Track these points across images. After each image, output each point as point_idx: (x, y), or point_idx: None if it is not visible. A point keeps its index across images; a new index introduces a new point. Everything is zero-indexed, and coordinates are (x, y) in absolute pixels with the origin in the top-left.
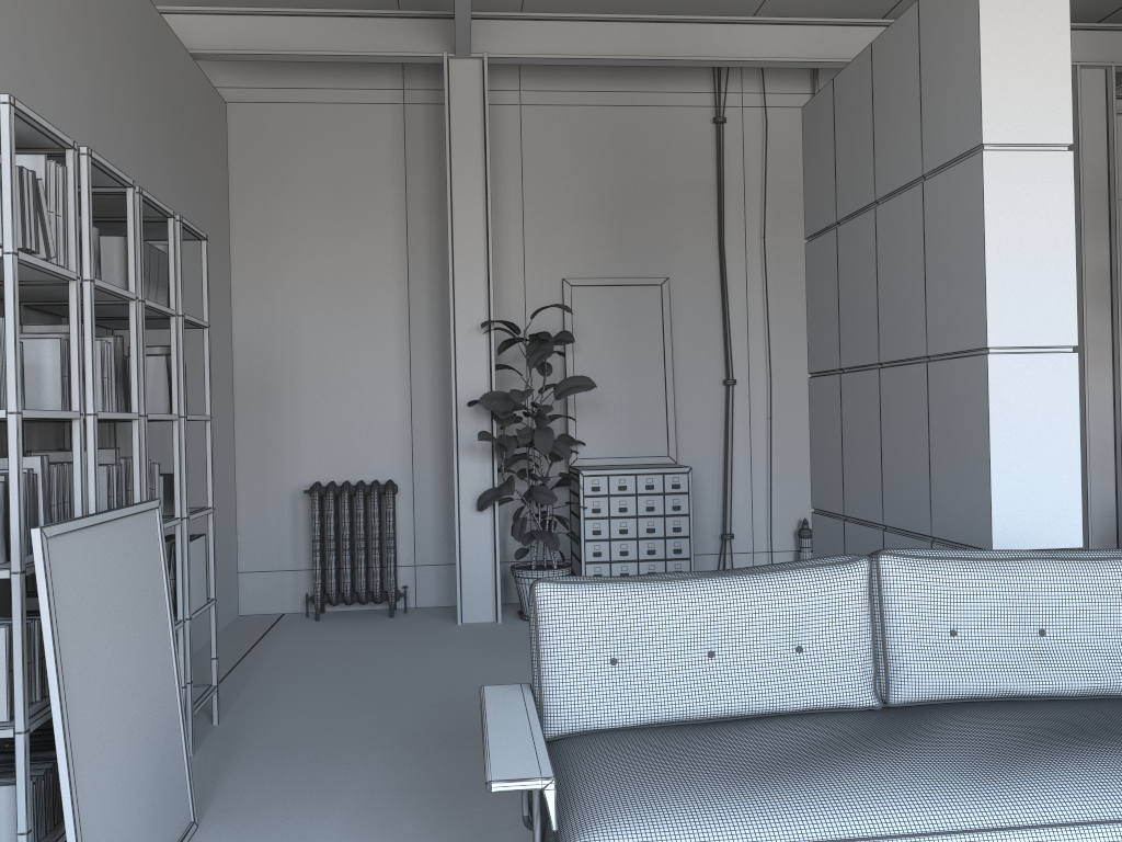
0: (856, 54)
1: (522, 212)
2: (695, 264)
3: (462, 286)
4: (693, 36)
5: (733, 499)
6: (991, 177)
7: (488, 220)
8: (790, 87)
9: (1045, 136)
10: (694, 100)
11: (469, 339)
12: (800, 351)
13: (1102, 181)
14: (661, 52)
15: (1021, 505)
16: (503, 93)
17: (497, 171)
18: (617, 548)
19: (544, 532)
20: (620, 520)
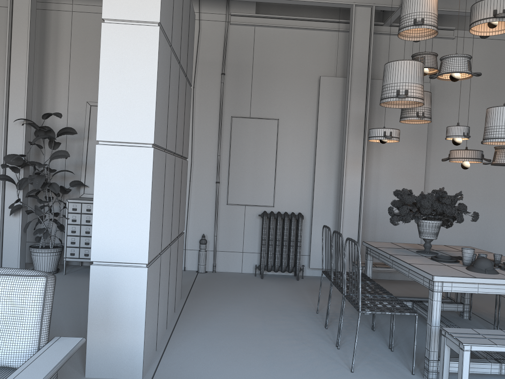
0: None
1: (69, 66)
2: None
3: (13, 100)
4: None
5: None
6: (106, 38)
7: (26, 67)
8: (215, 10)
9: (143, 16)
10: None
11: (15, 127)
12: (210, 148)
13: (364, 68)
14: None
15: (111, 236)
16: (64, 5)
17: (58, 45)
18: (83, 241)
19: (43, 229)
20: (86, 226)
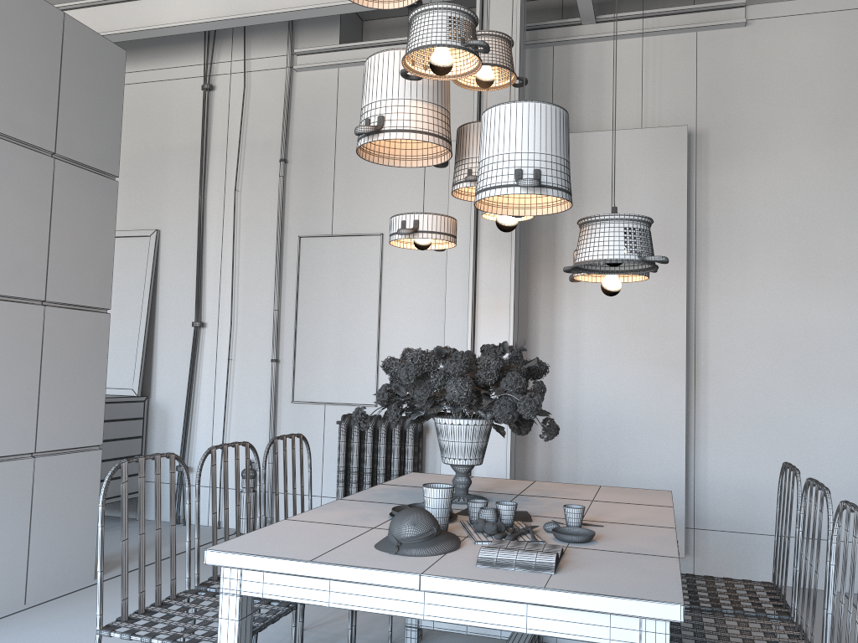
0: (262, 8)
1: None
2: (182, 217)
3: None
4: (128, 13)
5: (197, 434)
6: None
7: None
8: (272, 51)
9: None
10: (192, 72)
11: None
12: (264, 297)
13: None
14: (103, 30)
15: None
16: None
17: None
18: None
19: None
20: None
